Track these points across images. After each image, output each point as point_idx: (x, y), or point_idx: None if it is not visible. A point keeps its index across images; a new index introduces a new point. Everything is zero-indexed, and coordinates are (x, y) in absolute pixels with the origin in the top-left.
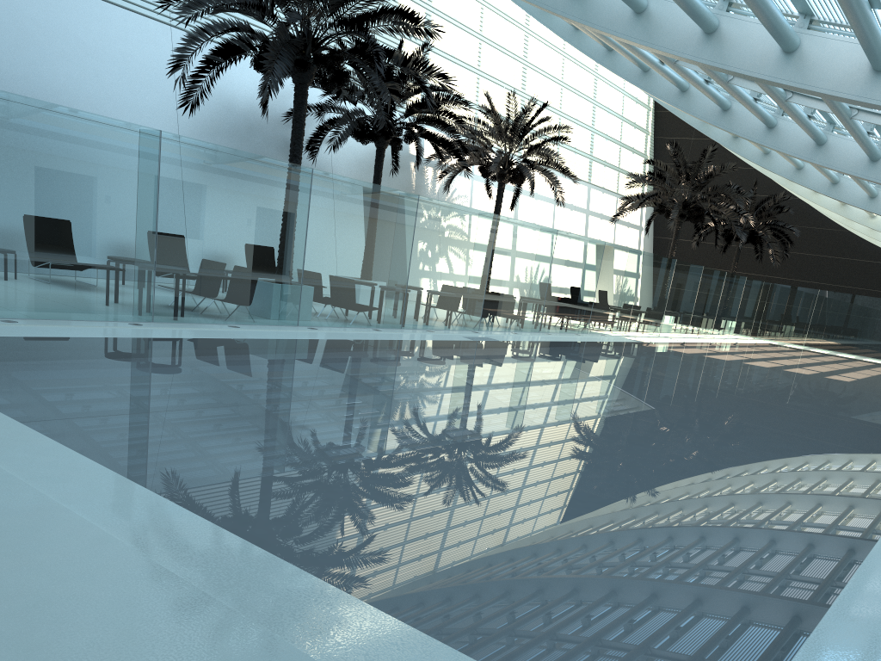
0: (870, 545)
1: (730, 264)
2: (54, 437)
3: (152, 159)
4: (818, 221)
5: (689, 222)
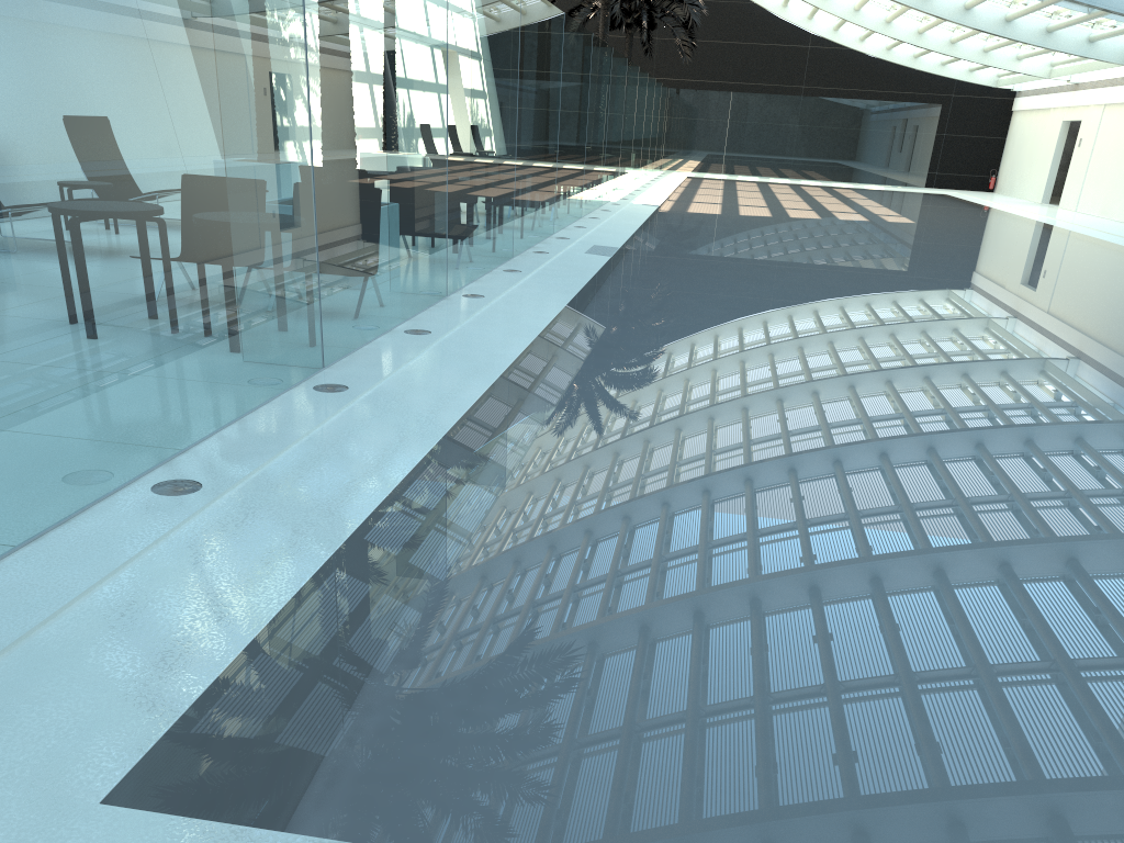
0: None
1: None
2: None
3: None
4: None
5: None
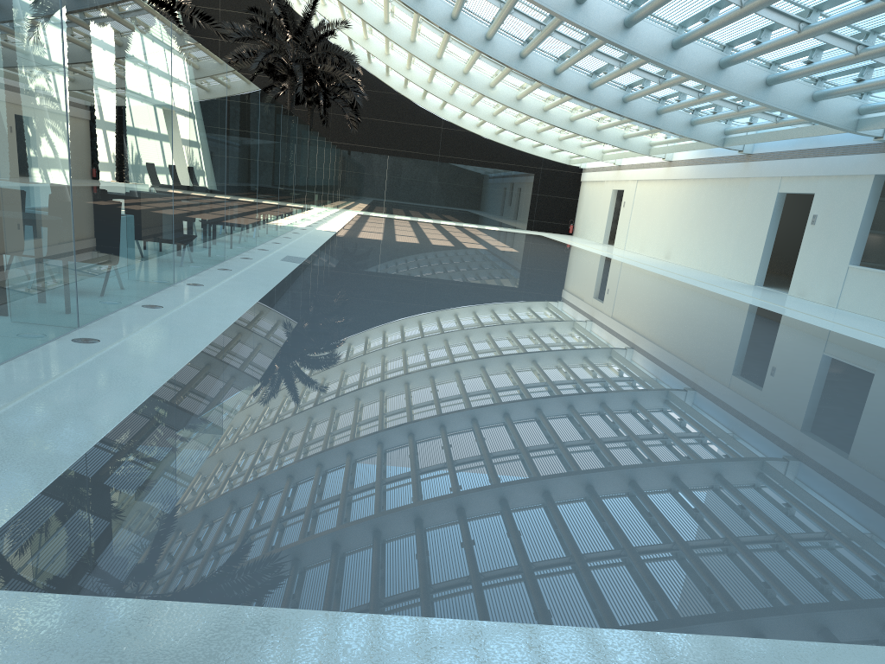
0: None
1: None
2: None
3: (54, 1)
4: (370, 83)
5: None
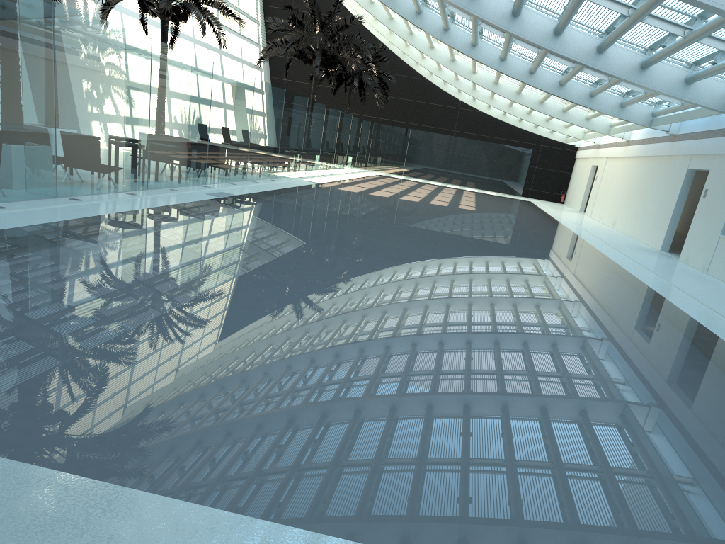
0: None
1: (338, 105)
2: (146, 487)
3: None
4: (404, 70)
5: (301, 65)
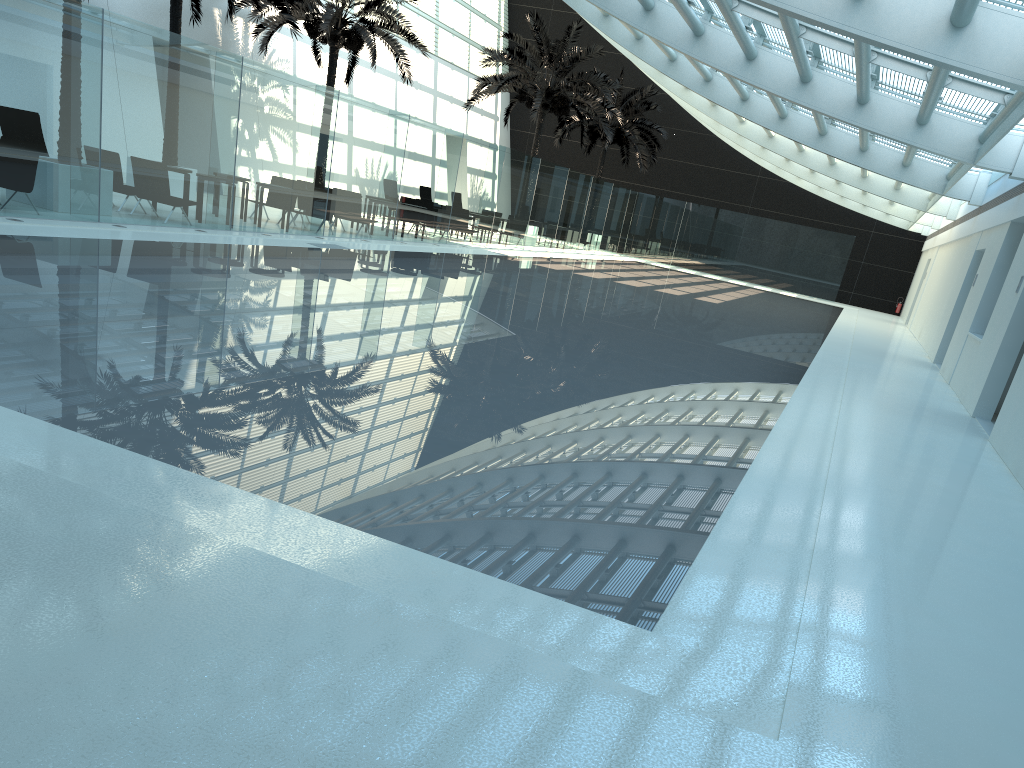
0: (754, 453)
1: (594, 168)
2: None
3: None
4: (686, 123)
5: (550, 114)
